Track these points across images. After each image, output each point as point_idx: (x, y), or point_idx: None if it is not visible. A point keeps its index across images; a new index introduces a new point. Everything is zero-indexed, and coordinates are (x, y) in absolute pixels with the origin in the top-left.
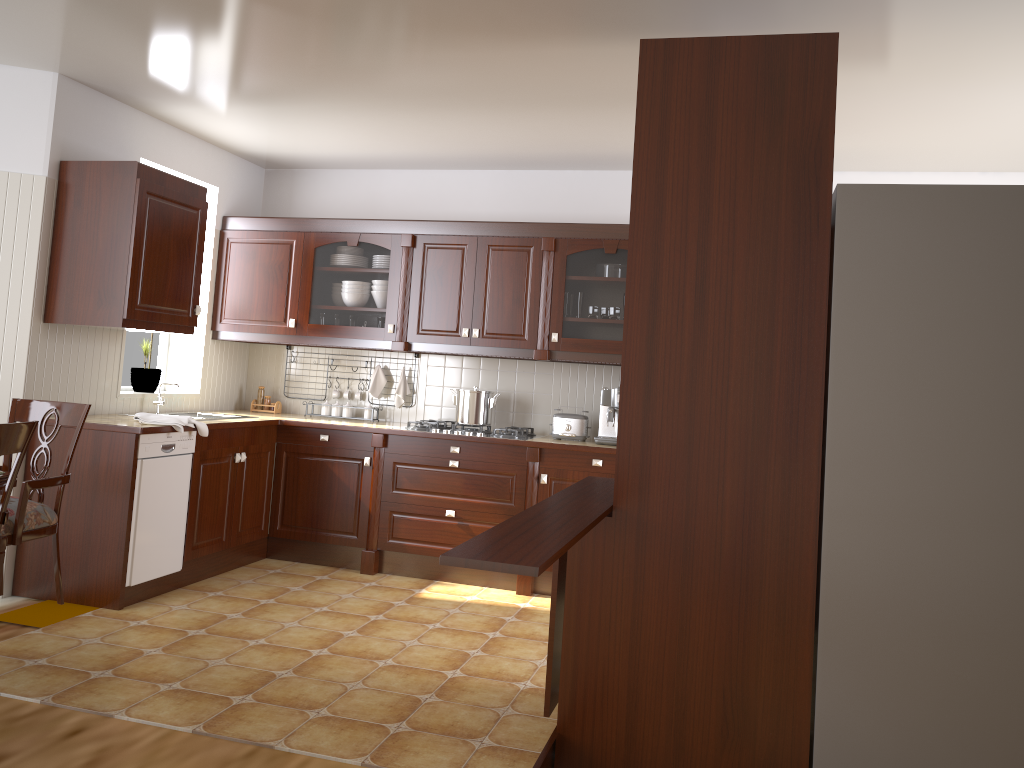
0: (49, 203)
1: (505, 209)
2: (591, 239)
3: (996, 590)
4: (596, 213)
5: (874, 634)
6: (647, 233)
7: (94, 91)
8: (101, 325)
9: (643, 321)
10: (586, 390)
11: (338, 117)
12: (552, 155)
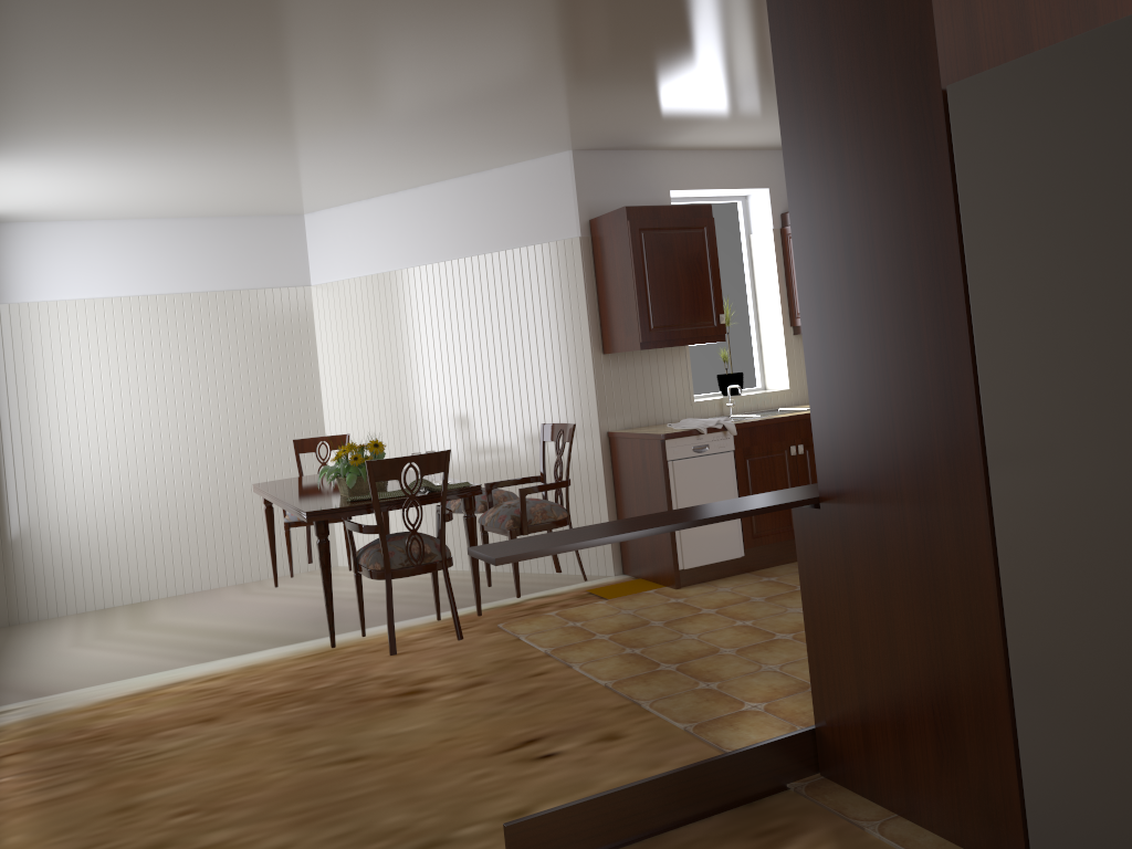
0: (587, 257)
1: None
2: None
3: None
4: None
5: (1063, 655)
6: (800, 201)
7: (608, 151)
8: (630, 350)
9: (812, 297)
10: None
11: None
12: None
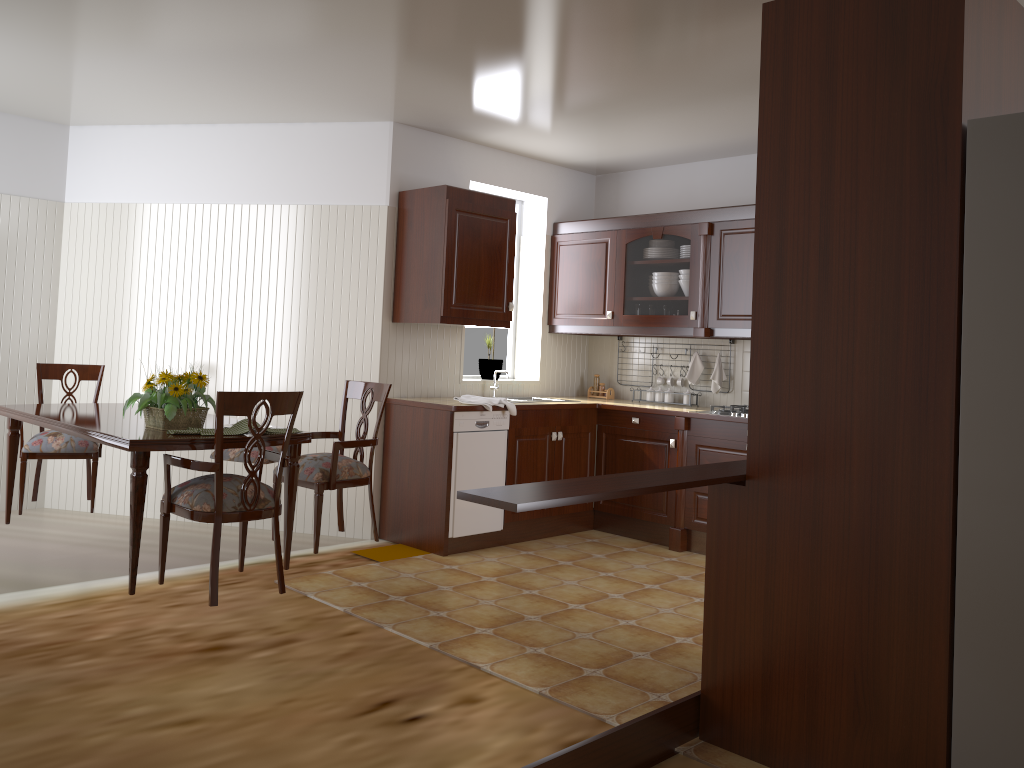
0: (391, 226)
1: None
2: None
3: None
4: None
5: (1019, 631)
6: (772, 199)
7: (424, 131)
8: (427, 322)
9: (770, 289)
10: None
11: (617, 120)
12: None
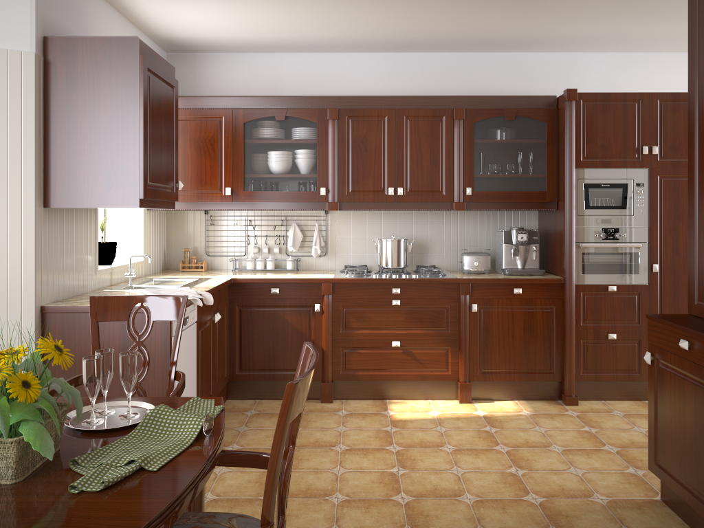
0: (38, 82)
1: (394, 86)
2: (493, 108)
3: None
4: (471, 88)
5: None
6: None
7: None
8: (114, 207)
9: None
10: (472, 231)
11: None
12: (450, 38)
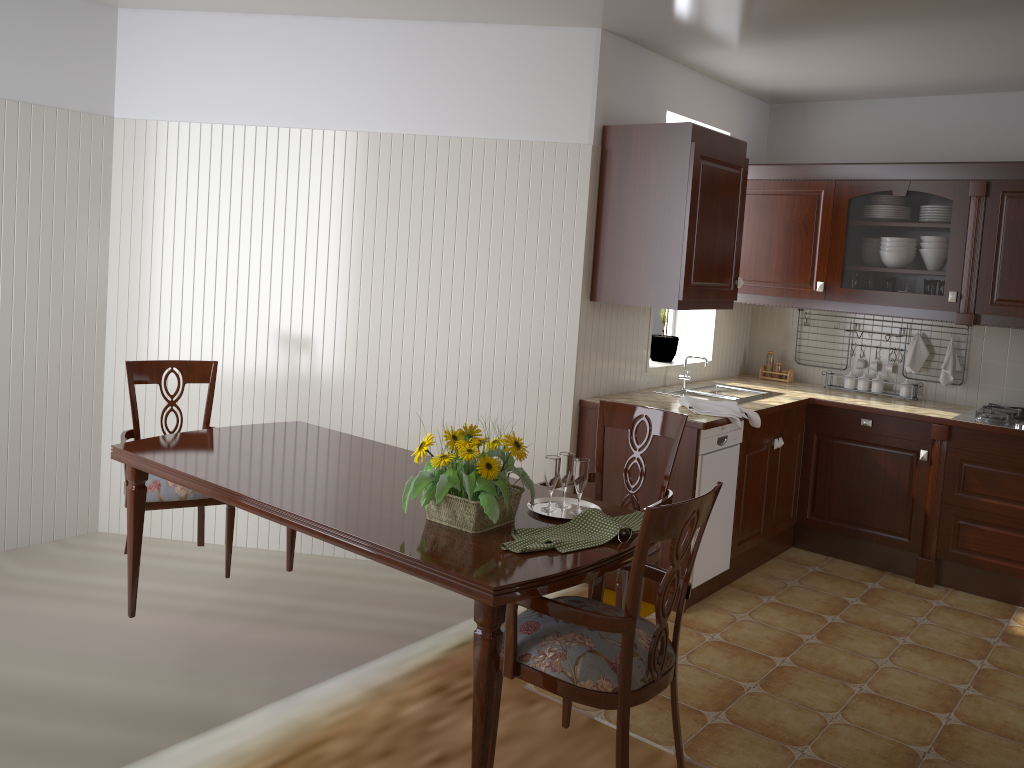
0: (594, 173)
1: None
2: None
3: None
4: None
5: None
6: None
7: (629, 43)
8: (653, 306)
9: None
10: None
11: (913, 44)
12: None
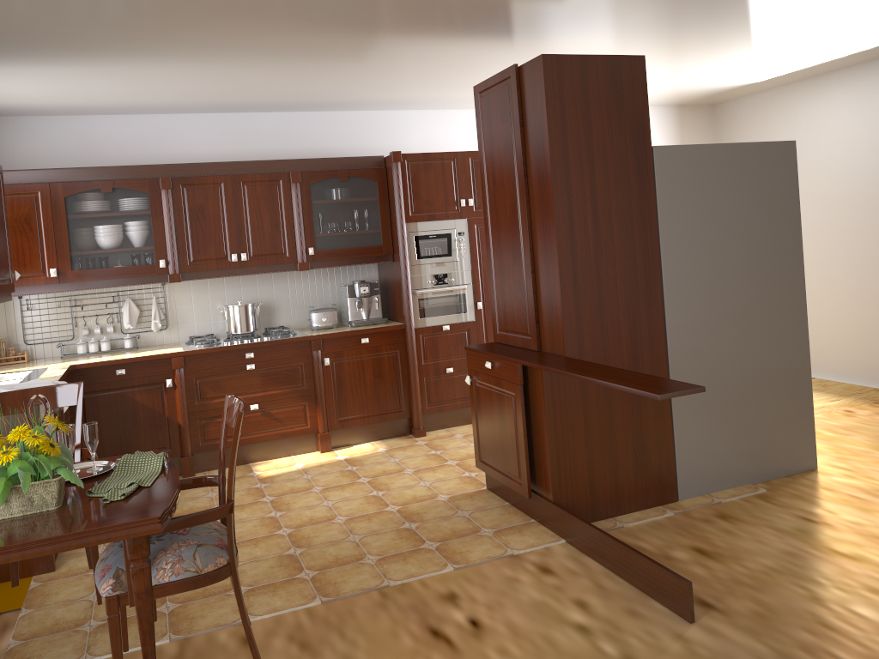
0: None
1: (224, 147)
2: (328, 170)
3: (738, 352)
4: (303, 147)
5: None
6: (562, 183)
7: None
8: None
9: (567, 239)
10: (316, 288)
11: (125, 77)
12: (279, 102)
